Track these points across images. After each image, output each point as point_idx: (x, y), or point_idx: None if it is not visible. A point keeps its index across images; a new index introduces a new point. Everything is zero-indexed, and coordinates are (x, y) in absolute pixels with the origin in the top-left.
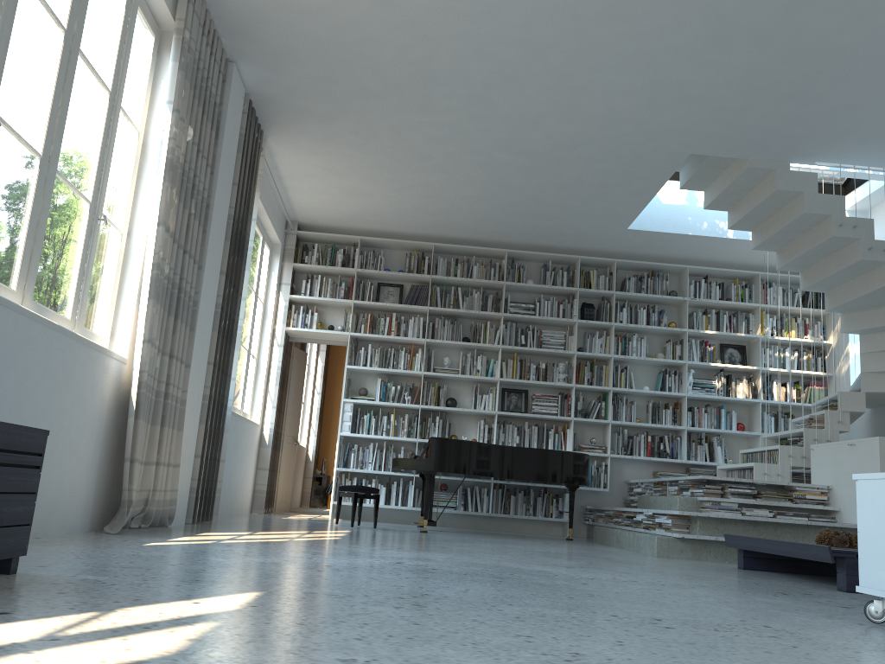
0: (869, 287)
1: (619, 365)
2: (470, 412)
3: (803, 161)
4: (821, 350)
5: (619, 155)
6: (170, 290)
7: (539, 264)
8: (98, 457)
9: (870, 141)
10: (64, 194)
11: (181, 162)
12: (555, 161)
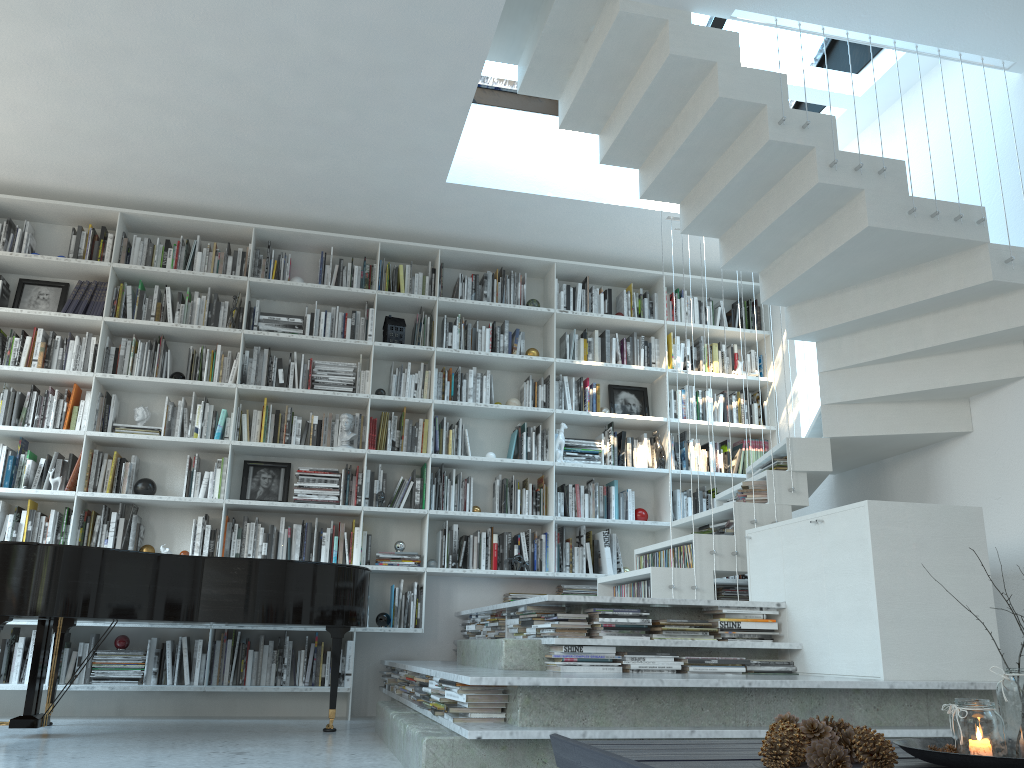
0: (833, 243)
1: (445, 417)
2: (178, 503)
3: (714, 7)
4: (757, 393)
5: None
6: None
7: (318, 255)
8: None
9: None
10: None
11: None
12: None
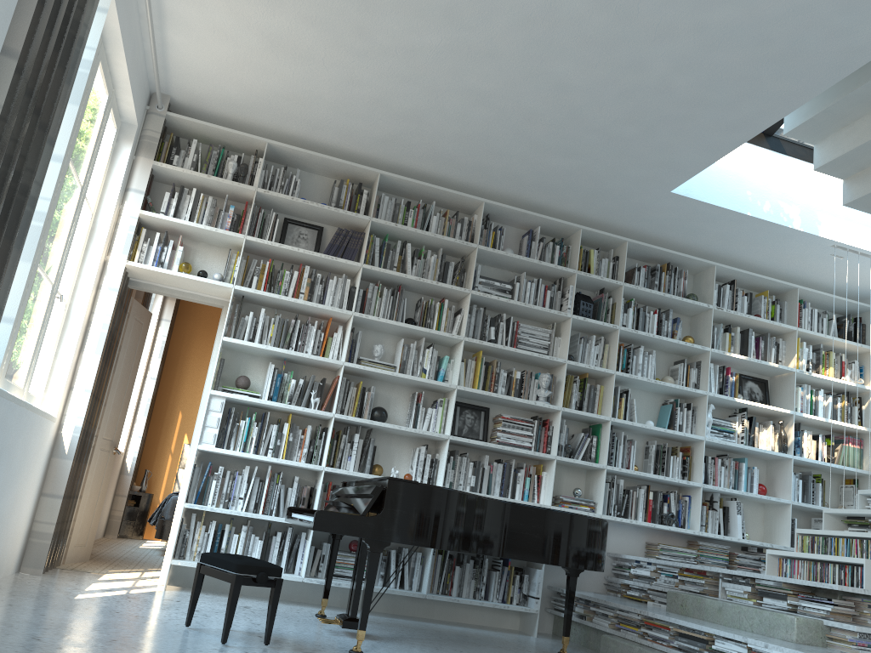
0: None
1: (619, 387)
2: (407, 433)
3: None
4: (857, 398)
5: (766, 37)
6: None
7: (519, 230)
8: None
9: None
10: None
11: None
12: (654, 33)
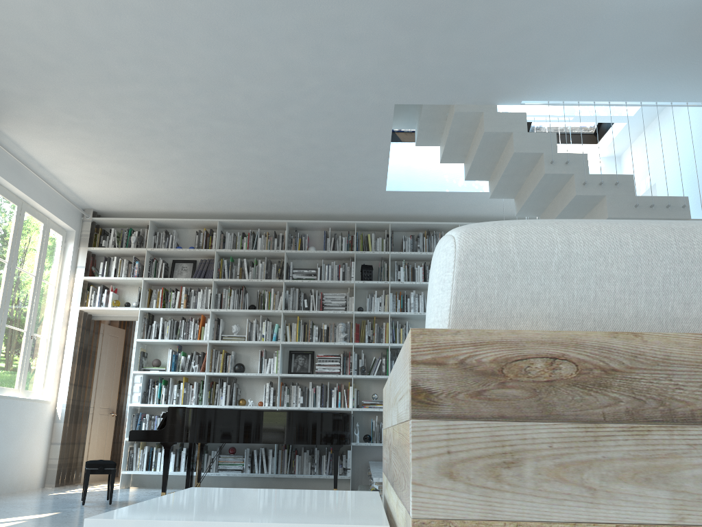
0: None
1: (397, 321)
2: (256, 376)
3: (509, 101)
4: None
5: (328, 112)
6: None
7: (323, 232)
8: None
9: (564, 71)
10: None
11: None
12: (272, 125)
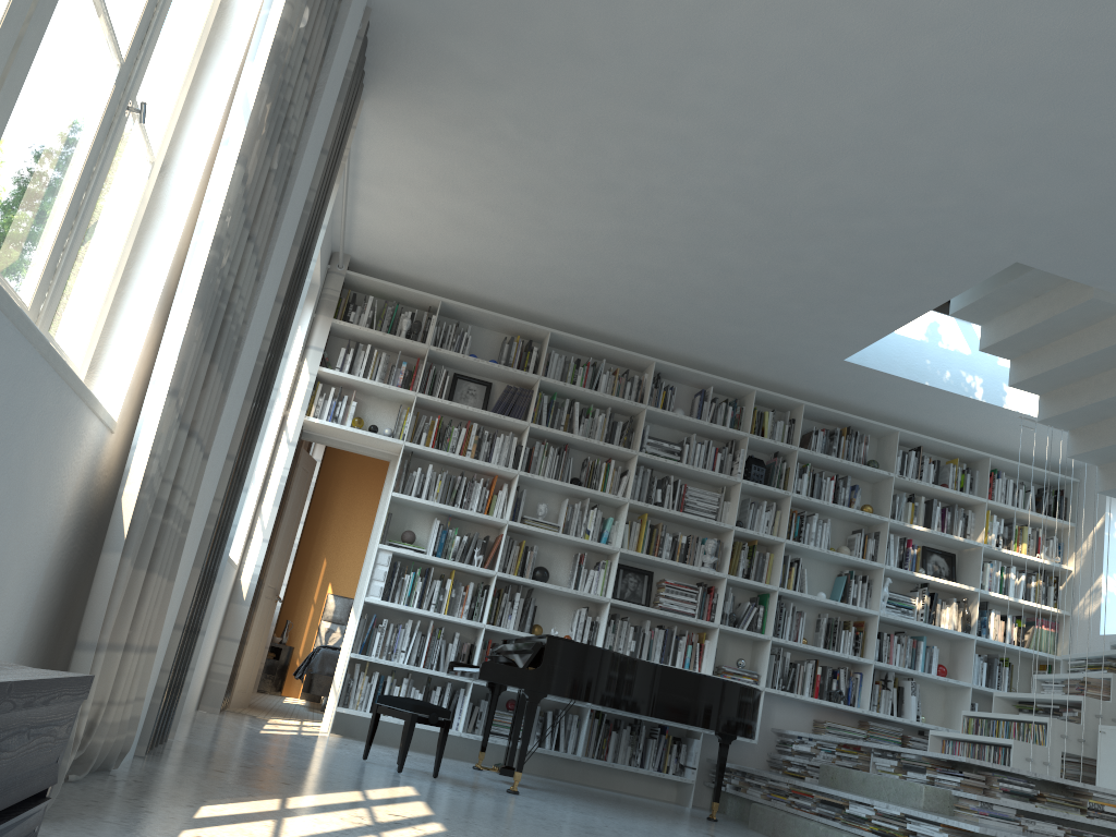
0: None
1: (790, 555)
2: (568, 594)
3: None
4: (1054, 577)
5: (910, 243)
6: (218, 302)
7: (692, 388)
8: (20, 634)
9: None
10: (83, 8)
11: (285, 61)
12: (807, 233)
